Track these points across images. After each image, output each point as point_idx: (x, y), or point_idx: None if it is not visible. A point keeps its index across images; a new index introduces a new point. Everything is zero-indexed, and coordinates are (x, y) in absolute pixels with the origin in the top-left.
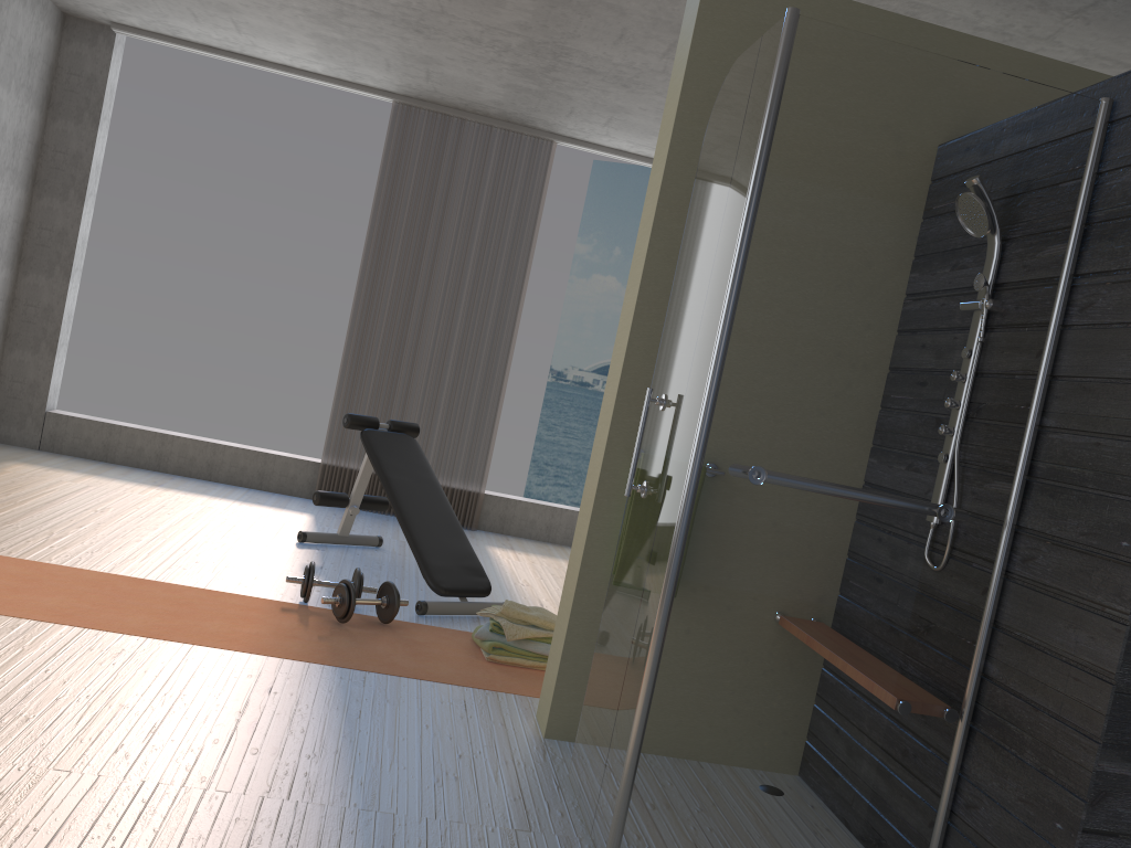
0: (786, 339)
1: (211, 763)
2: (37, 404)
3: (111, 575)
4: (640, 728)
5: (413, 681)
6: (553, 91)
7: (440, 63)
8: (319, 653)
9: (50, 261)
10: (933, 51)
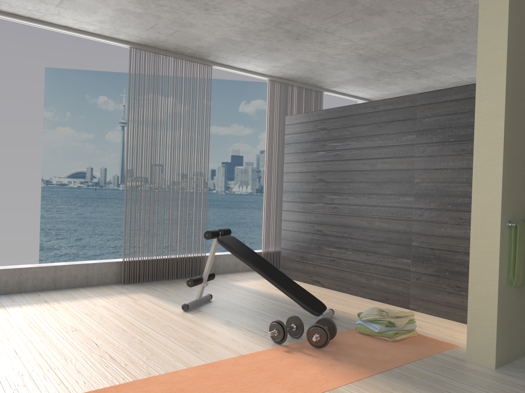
0: None
1: None
2: None
3: (193, 369)
4: None
5: (410, 365)
6: (248, 41)
7: (193, 26)
8: (359, 368)
9: None
10: None
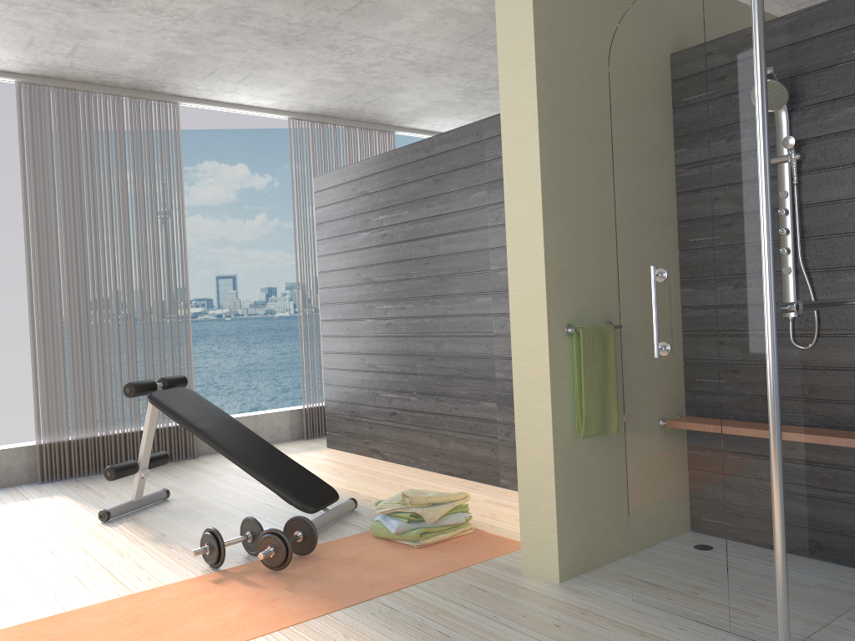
0: (794, 199)
1: None
2: None
3: (18, 628)
4: (784, 528)
5: (414, 588)
6: (208, 54)
7: (97, 37)
8: (316, 602)
9: None
10: None
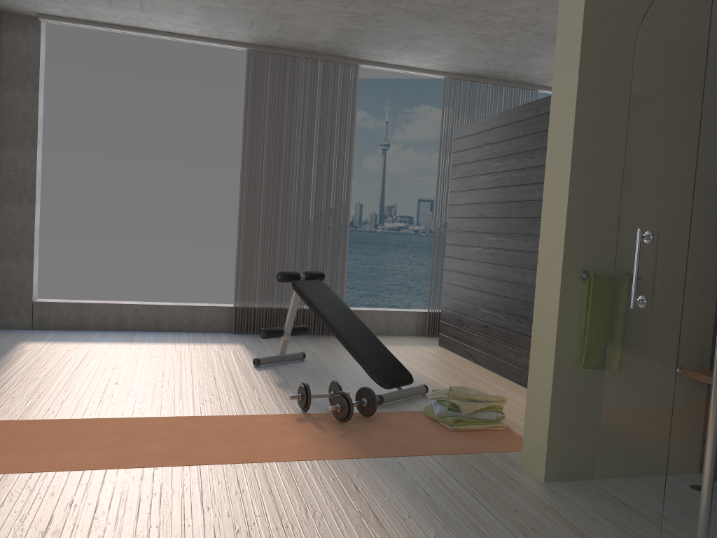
0: None
1: None
2: (25, 297)
3: (170, 418)
4: (712, 476)
5: (428, 457)
6: (373, 29)
7: (294, 18)
8: (353, 449)
9: (18, 193)
10: None
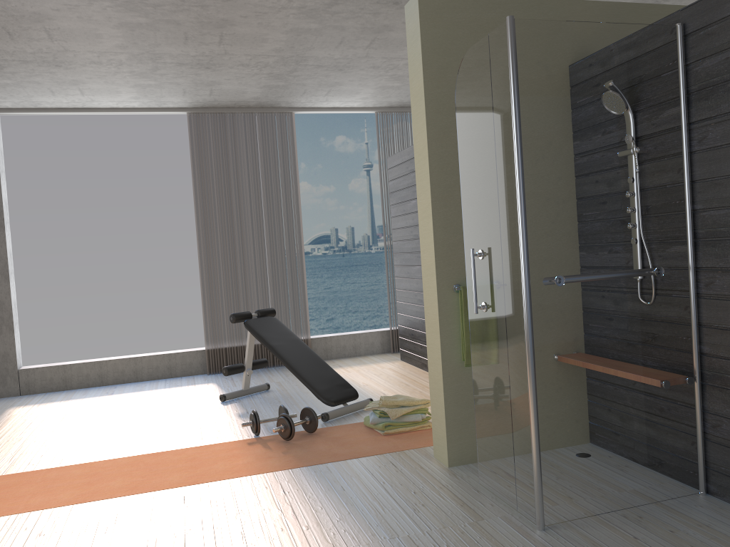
0: (555, 201)
1: (290, 542)
2: (10, 367)
3: (135, 457)
4: (537, 440)
5: (354, 460)
6: (294, 83)
7: (220, 83)
8: (291, 461)
9: None
10: (552, 13)
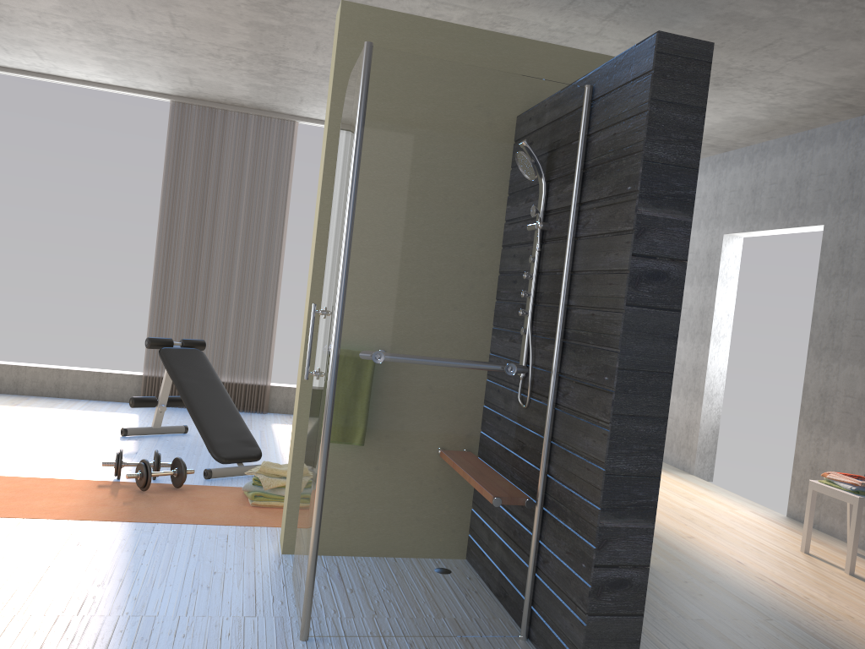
0: (388, 264)
1: (23, 597)
2: None
3: None
4: (315, 535)
5: (191, 526)
6: (284, 86)
7: (196, 72)
8: (122, 514)
9: None
10: (506, 52)
